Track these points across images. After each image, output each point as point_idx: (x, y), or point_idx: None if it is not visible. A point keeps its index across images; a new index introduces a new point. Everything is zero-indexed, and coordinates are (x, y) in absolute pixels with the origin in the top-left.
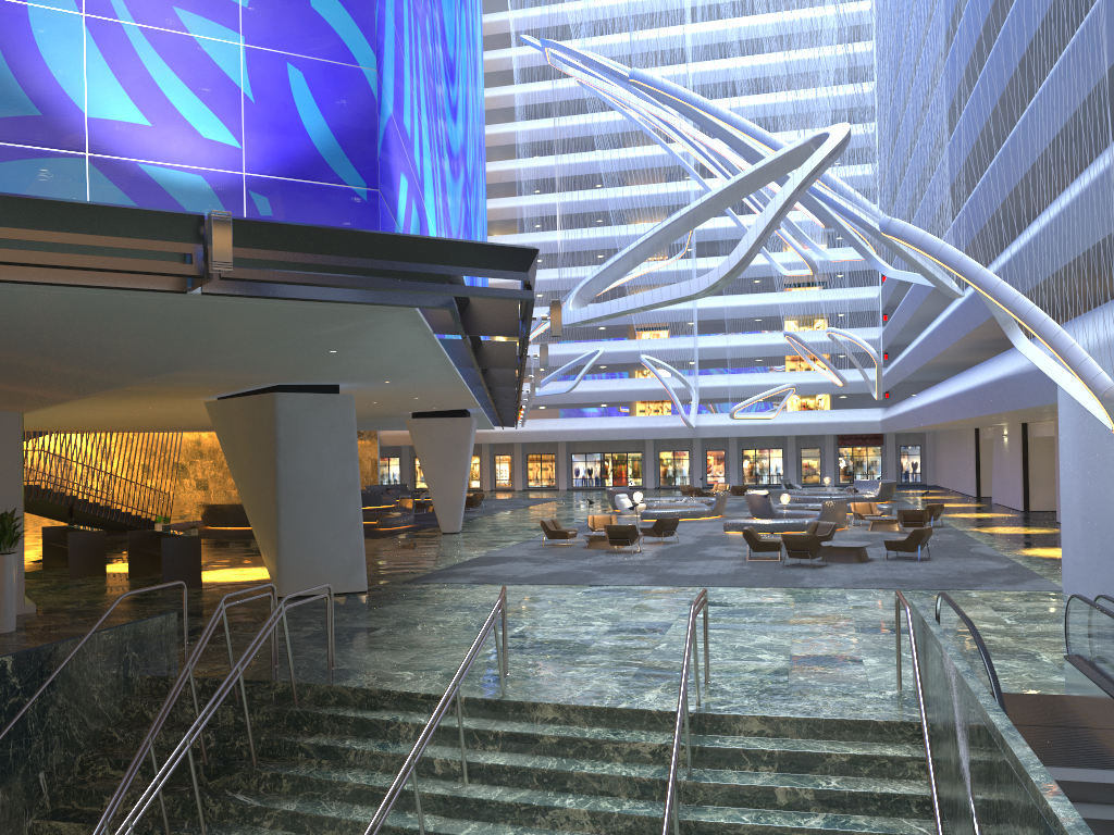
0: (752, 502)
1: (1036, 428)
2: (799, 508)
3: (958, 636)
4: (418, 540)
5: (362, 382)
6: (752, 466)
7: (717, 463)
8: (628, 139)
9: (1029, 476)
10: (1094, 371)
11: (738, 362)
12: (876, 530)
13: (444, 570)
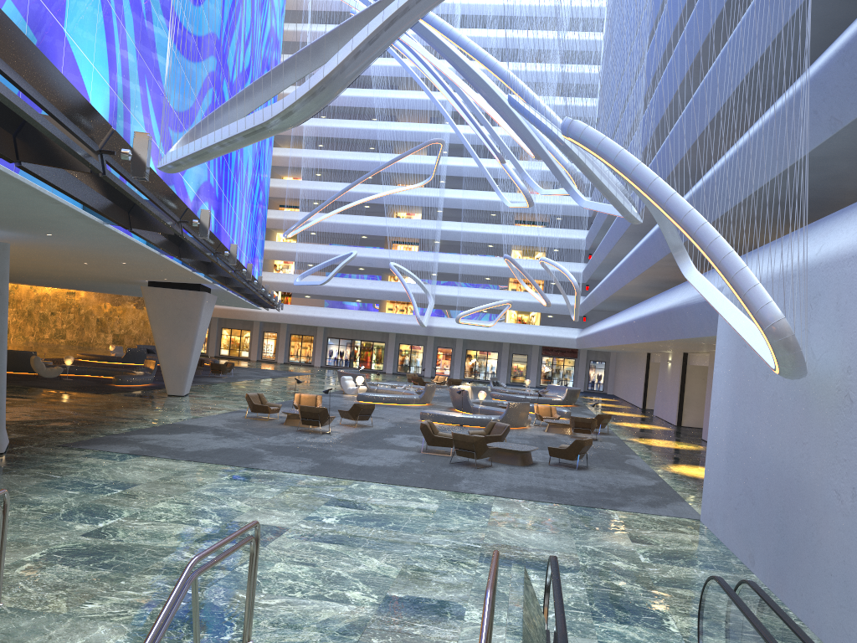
0: (454, 395)
1: (694, 358)
2: (495, 404)
3: (554, 641)
4: (136, 400)
5: (18, 231)
6: (472, 364)
7: (445, 358)
8: (402, 84)
9: (684, 397)
10: (764, 300)
11: (471, 278)
12: (551, 431)
13: (119, 435)
